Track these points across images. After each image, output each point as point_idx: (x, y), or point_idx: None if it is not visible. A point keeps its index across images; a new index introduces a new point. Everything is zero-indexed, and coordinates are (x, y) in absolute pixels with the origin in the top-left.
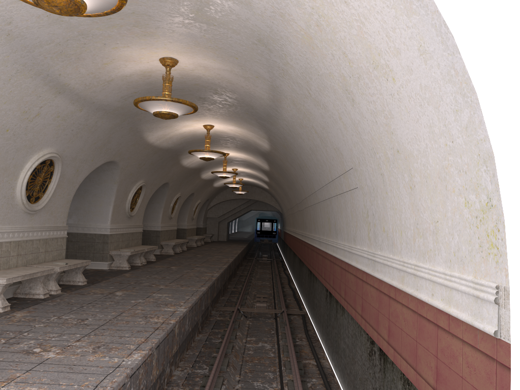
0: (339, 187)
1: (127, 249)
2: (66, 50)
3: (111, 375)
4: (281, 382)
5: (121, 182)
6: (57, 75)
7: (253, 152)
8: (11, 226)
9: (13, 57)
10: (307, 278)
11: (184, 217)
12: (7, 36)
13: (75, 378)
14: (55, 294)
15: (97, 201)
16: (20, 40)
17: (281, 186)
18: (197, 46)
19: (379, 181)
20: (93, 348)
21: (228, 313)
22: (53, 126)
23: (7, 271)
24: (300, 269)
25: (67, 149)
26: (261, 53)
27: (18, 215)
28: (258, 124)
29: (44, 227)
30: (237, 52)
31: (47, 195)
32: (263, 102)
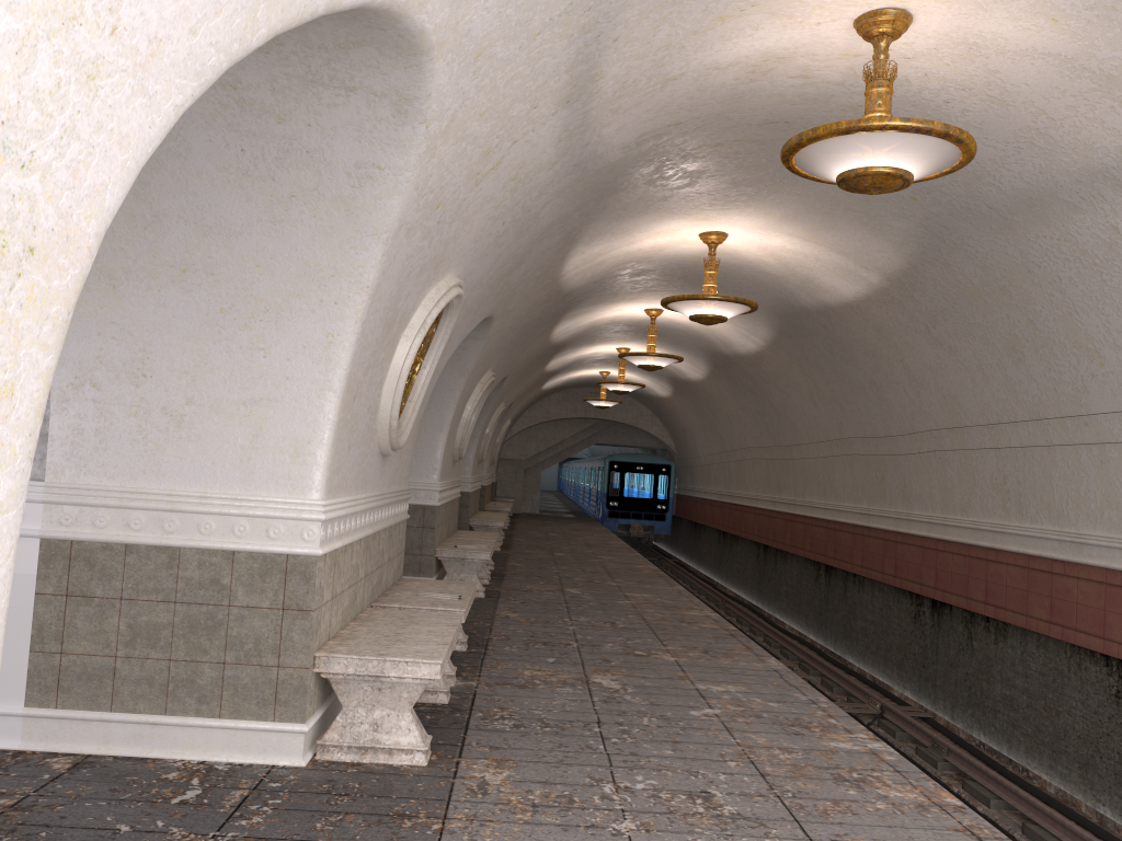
0: None
1: (458, 542)
2: None
3: None
4: None
5: (471, 373)
6: (608, 42)
7: None
8: (363, 493)
9: None
10: (908, 623)
11: None
12: None
13: None
14: (453, 688)
15: None
16: None
17: (763, 392)
18: None
19: None
20: None
21: None
22: (490, 207)
23: (382, 631)
24: (828, 594)
25: (468, 276)
26: None
27: (372, 460)
28: (919, 230)
29: (391, 493)
30: None
31: (413, 406)
32: (1072, 160)
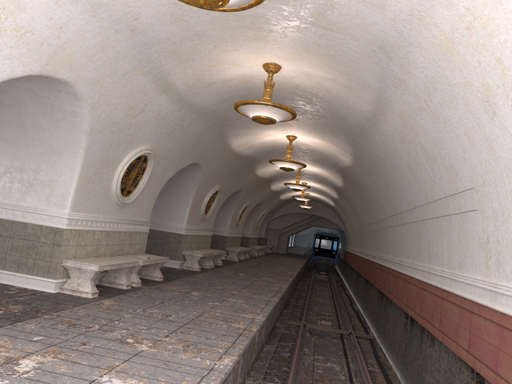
0: (443, 208)
1: (198, 250)
2: (179, 50)
3: (207, 378)
4: None
5: (200, 185)
6: (165, 74)
7: (330, 167)
8: (104, 216)
9: (132, 53)
10: (377, 301)
11: (249, 225)
12: (131, 32)
13: (172, 376)
14: (135, 287)
15: (176, 201)
16: (141, 37)
17: (352, 204)
18: (306, 52)
19: None
20: (182, 346)
21: (293, 327)
22: (152, 124)
23: (98, 259)
24: (366, 291)
25: (160, 147)
26: (377, 61)
27: (111, 206)
28: (346, 137)
29: (131, 220)
30: (348, 60)
31: (138, 190)
32: (360, 114)
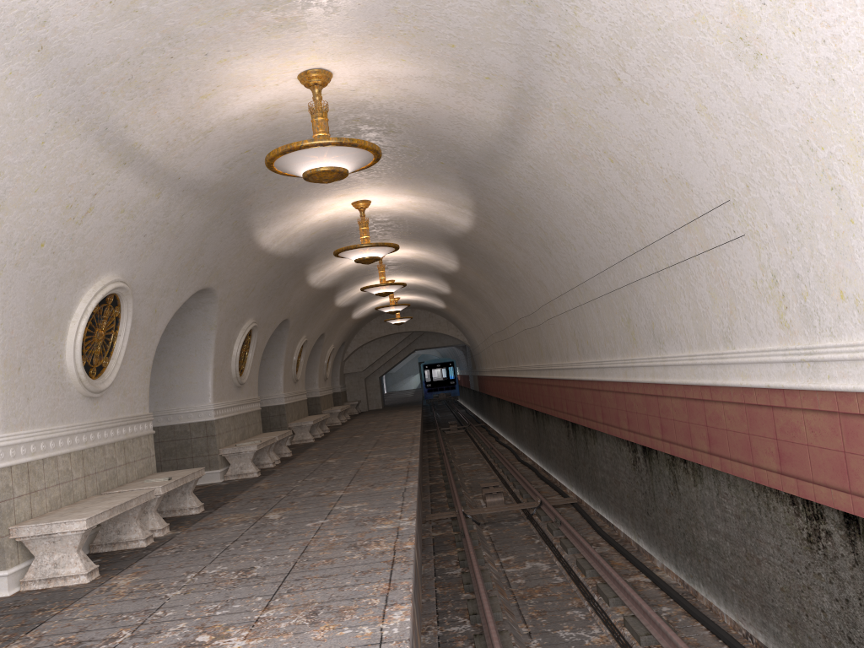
0: (668, 252)
1: (245, 441)
2: (139, 74)
3: None
4: (607, 622)
5: (220, 326)
6: (121, 129)
7: (433, 241)
8: (67, 424)
9: (49, 95)
10: (566, 440)
11: (313, 377)
12: (38, 53)
13: None
14: (162, 537)
15: (184, 365)
16: (61, 59)
17: (479, 295)
18: (376, 35)
19: (823, 203)
20: (306, 617)
21: (445, 522)
22: (114, 231)
23: (78, 508)
24: (539, 430)
25: (137, 272)
26: (514, 20)
27: (73, 402)
28: (461, 180)
29: (118, 419)
30: (457, 32)
31: (116, 361)
32: (485, 131)
